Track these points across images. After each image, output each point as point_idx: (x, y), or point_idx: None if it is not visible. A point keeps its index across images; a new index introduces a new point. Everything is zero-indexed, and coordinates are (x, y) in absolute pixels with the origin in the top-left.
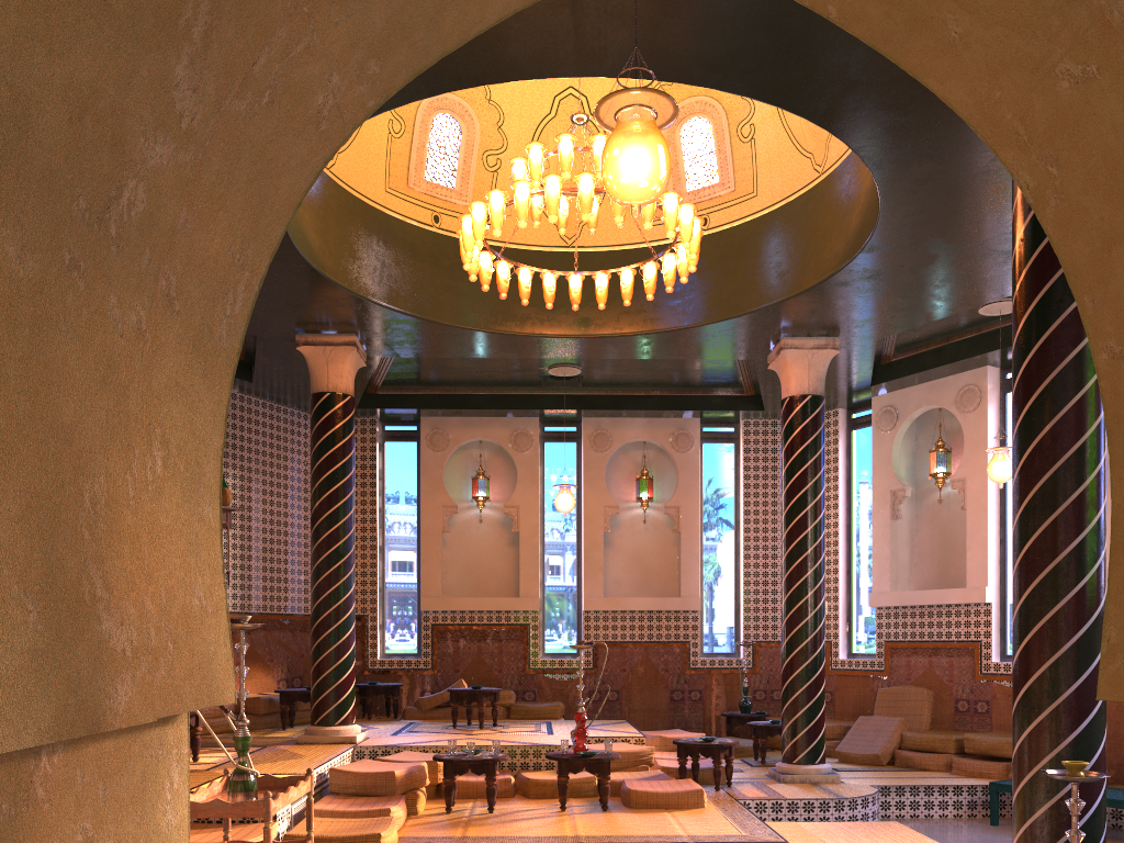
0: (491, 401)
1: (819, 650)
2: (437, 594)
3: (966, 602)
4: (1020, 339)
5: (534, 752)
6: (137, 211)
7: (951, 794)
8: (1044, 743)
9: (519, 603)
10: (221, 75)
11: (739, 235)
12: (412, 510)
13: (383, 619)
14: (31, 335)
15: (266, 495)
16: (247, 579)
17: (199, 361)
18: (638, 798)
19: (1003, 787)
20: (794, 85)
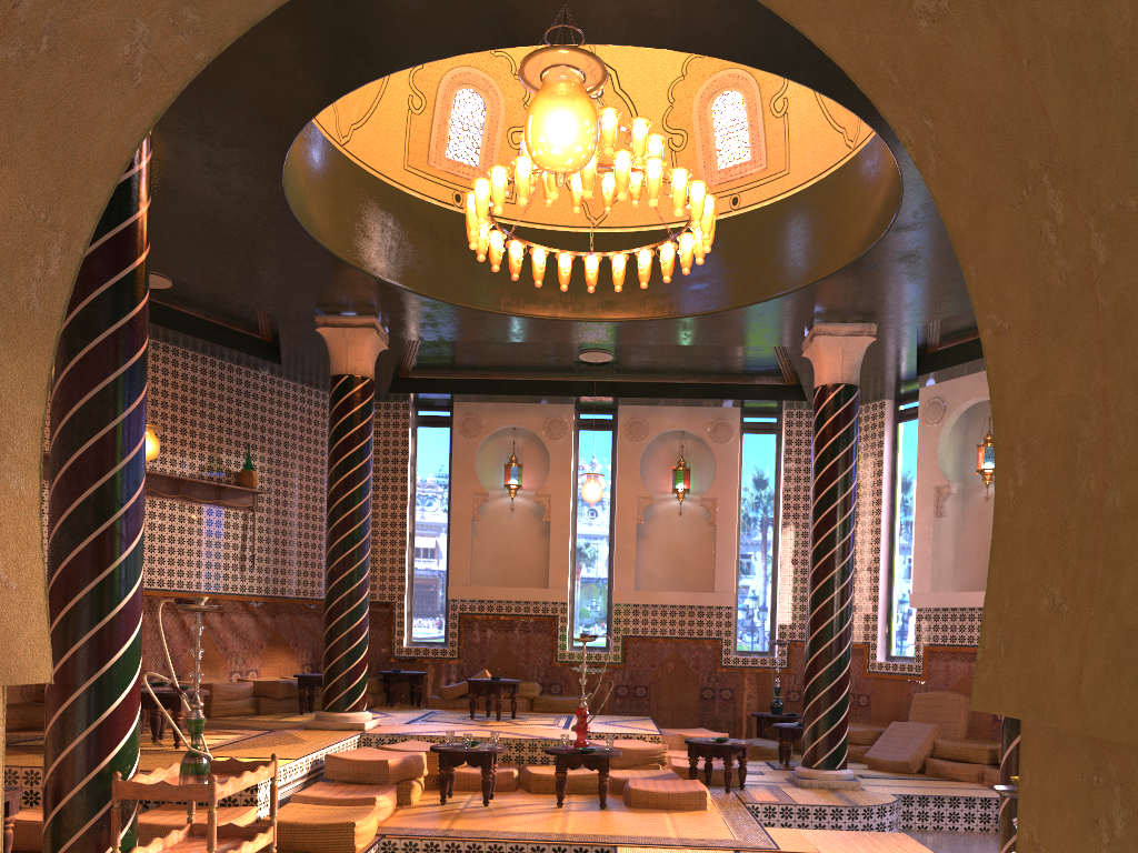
0: (524, 387)
1: (843, 651)
2: (465, 583)
3: None
4: None
5: (542, 746)
6: None
7: (978, 806)
8: None
9: (548, 594)
10: None
11: (769, 215)
12: (443, 497)
13: (411, 607)
14: None
15: (294, 479)
16: (273, 562)
17: None
18: (638, 797)
19: None
20: (791, 50)
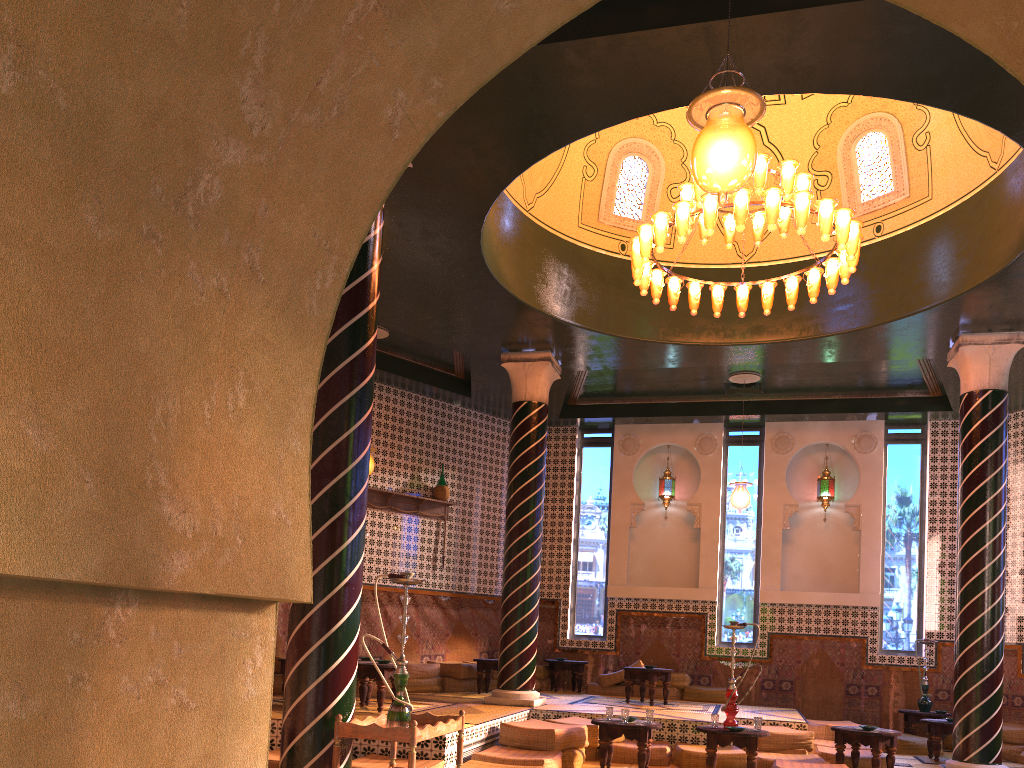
0: (677, 408)
1: (996, 646)
2: (622, 582)
3: None
4: None
5: (692, 727)
6: (214, 198)
7: None
8: None
9: (698, 593)
10: (286, 93)
11: (912, 238)
12: (603, 508)
13: (574, 604)
14: (108, 283)
15: (478, 493)
16: (459, 563)
17: (287, 324)
18: None
19: None
20: (934, 80)
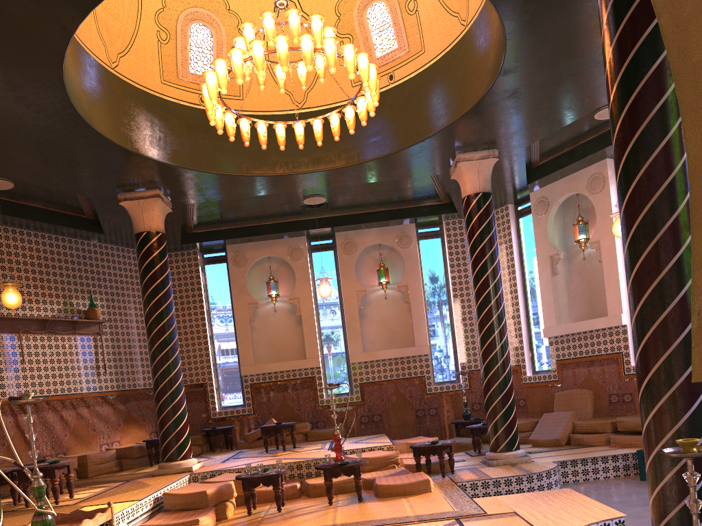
0: (270, 228)
1: (507, 371)
2: (251, 363)
3: (609, 326)
4: (614, 104)
5: (314, 464)
6: None
7: (610, 461)
8: (666, 423)
9: (307, 363)
10: None
11: (415, 83)
12: (228, 309)
13: (218, 384)
14: None
15: (126, 310)
16: (119, 367)
17: None
18: (383, 490)
19: None
20: None
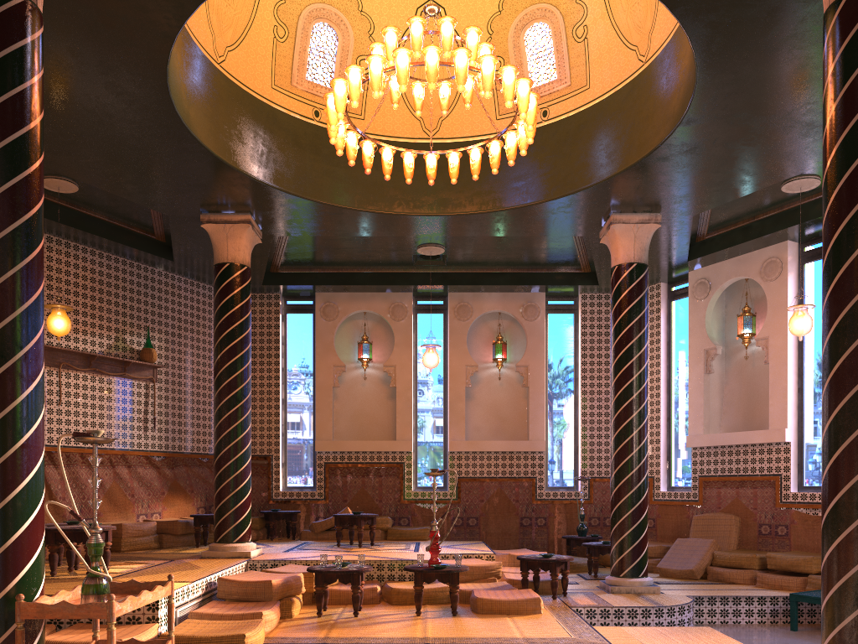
0: (372, 278)
1: (642, 480)
2: (328, 438)
3: (768, 441)
4: (831, 169)
5: (399, 566)
6: None
7: (756, 603)
8: (854, 553)
9: (396, 445)
10: None
11: (574, 123)
12: (308, 370)
13: (285, 458)
14: None
15: (187, 356)
16: (171, 424)
17: None
18: (483, 605)
19: (802, 598)
20: None
